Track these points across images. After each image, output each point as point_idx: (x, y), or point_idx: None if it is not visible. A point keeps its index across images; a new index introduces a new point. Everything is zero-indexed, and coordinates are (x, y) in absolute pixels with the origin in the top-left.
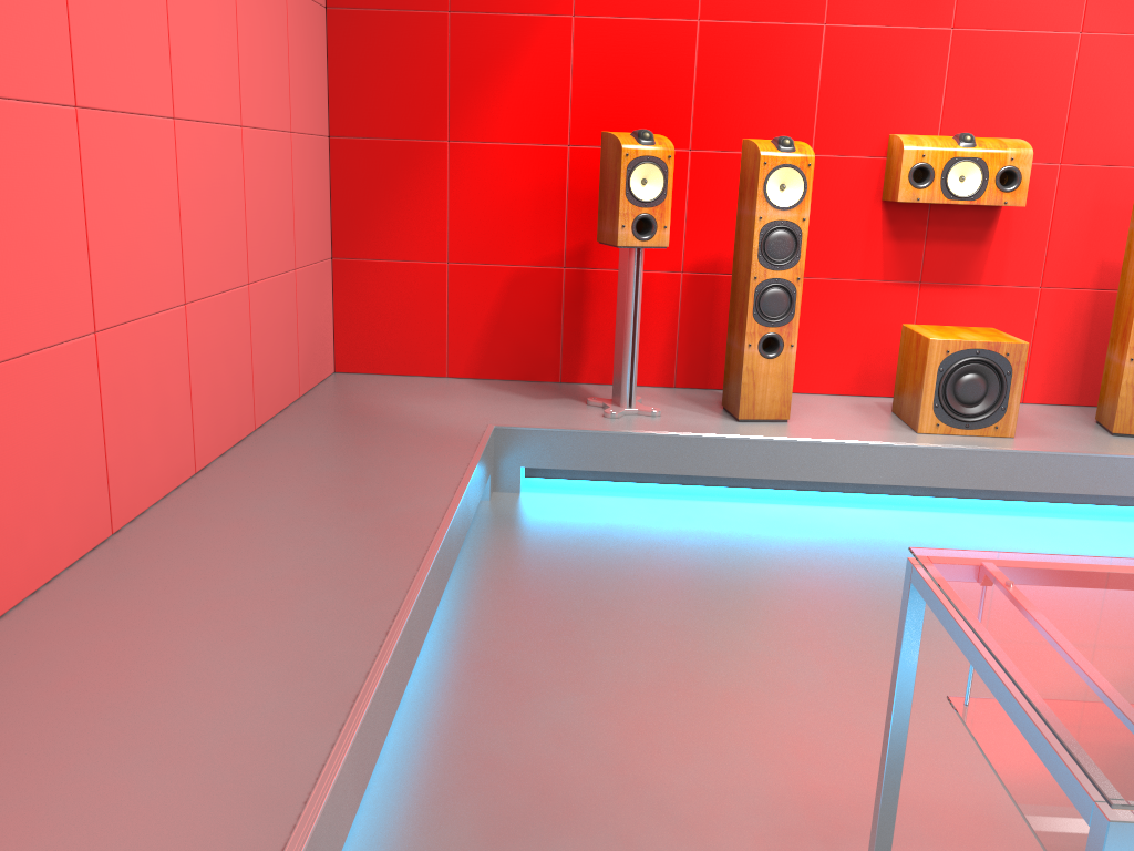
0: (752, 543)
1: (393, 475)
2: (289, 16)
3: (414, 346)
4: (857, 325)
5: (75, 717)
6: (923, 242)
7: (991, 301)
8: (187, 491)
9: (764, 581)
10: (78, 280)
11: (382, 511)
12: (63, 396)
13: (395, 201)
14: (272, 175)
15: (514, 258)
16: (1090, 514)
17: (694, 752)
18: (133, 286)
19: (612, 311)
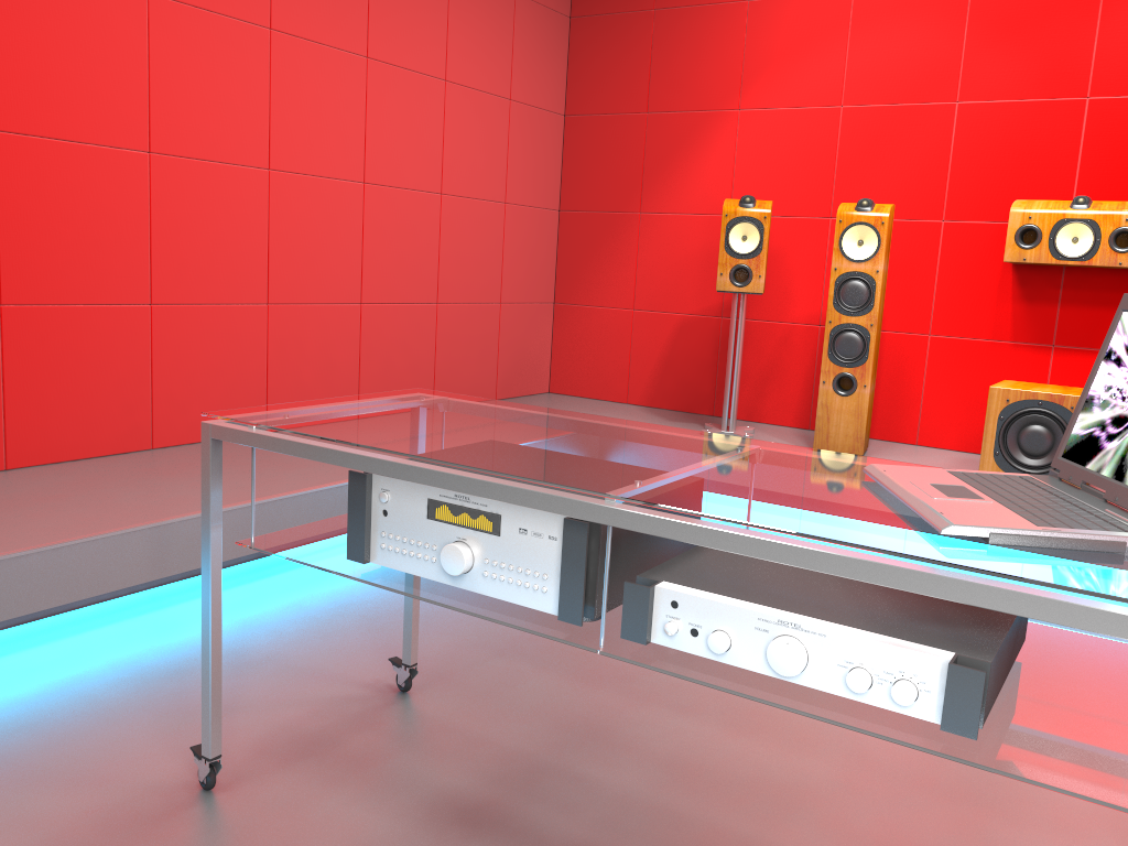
0: None
1: None
2: (512, 121)
3: (605, 376)
4: (985, 384)
5: (134, 478)
6: (1056, 305)
7: None
8: None
9: None
10: (256, 270)
11: None
12: (233, 335)
13: (600, 259)
14: (477, 231)
15: (683, 308)
16: None
17: None
18: (308, 282)
19: (758, 357)
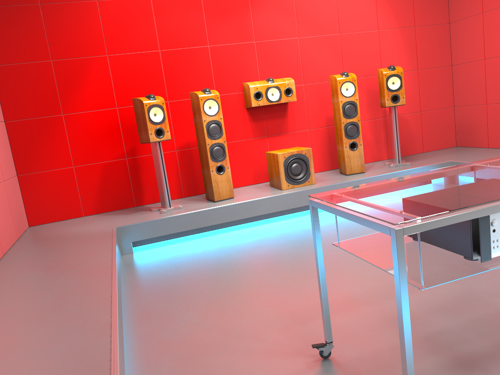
0: (235, 244)
1: (81, 254)
2: None
3: (65, 206)
4: (248, 157)
5: None
6: (264, 121)
7: (293, 138)
8: None
9: (245, 255)
10: None
11: (83, 266)
12: None
13: (43, 144)
14: None
15: (103, 158)
16: None
17: (244, 314)
18: None
19: (151, 172)
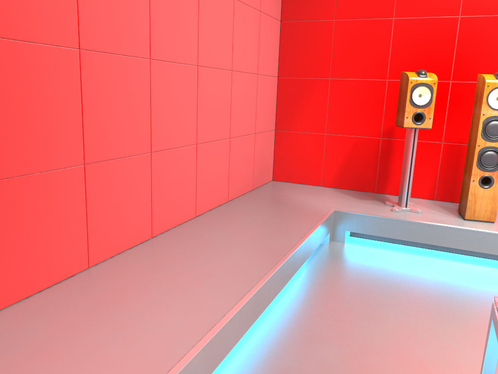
0: (461, 284)
1: (277, 227)
2: (260, 24)
3: (307, 171)
4: None
5: (99, 311)
6: None
7: None
8: (189, 223)
9: (462, 305)
10: (144, 130)
11: (265, 242)
12: (133, 177)
13: (304, 105)
14: (246, 92)
15: (356, 132)
16: None
17: None
18: (171, 134)
19: None
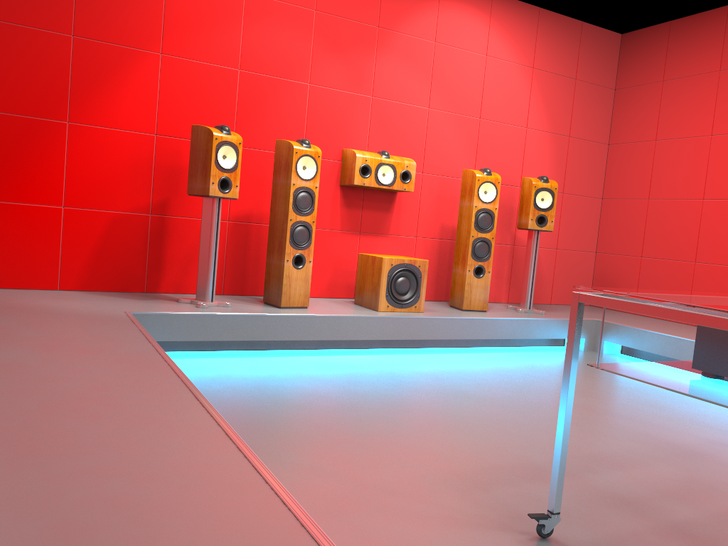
0: (316, 373)
1: (92, 336)
2: None
3: (33, 267)
4: (328, 256)
5: (25, 470)
6: (360, 209)
7: (394, 244)
8: None
9: (340, 389)
10: None
11: (111, 353)
12: None
13: (23, 160)
14: None
15: (114, 206)
16: (461, 351)
17: (382, 465)
18: None
19: (183, 245)
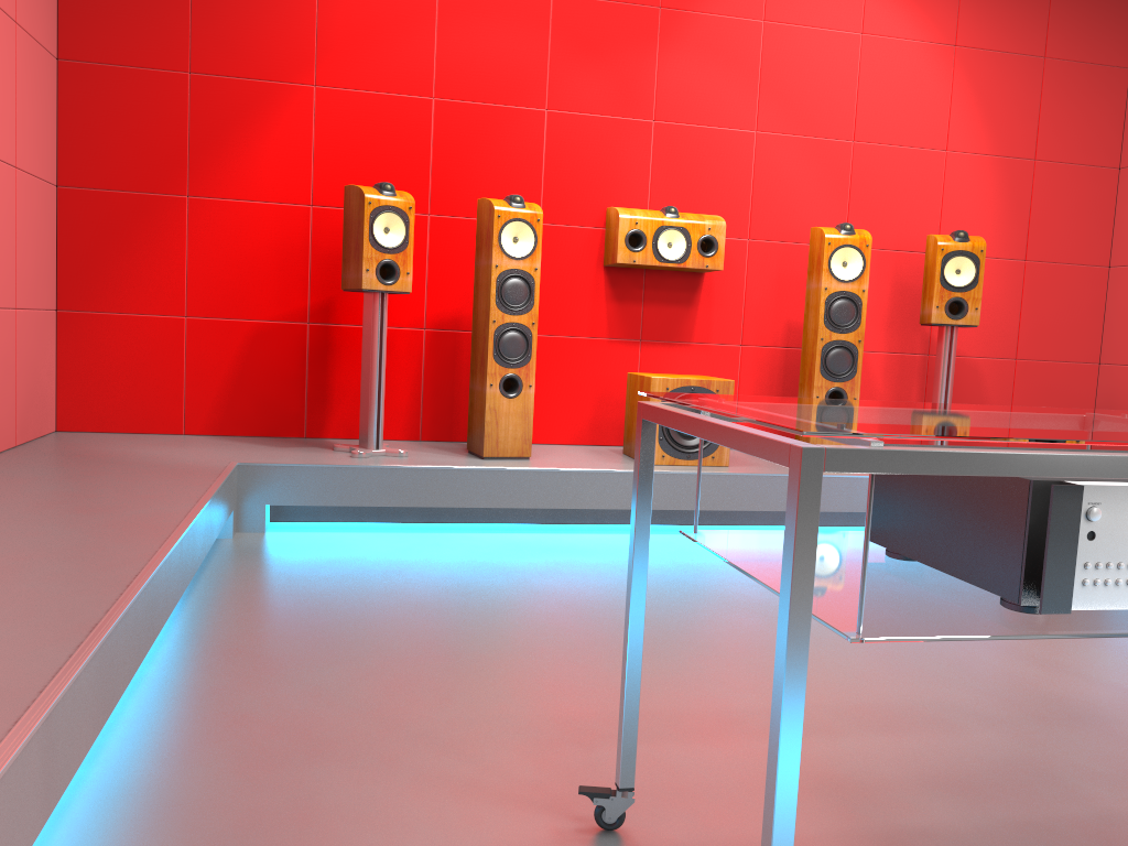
0: (501, 558)
1: (128, 492)
2: (18, 53)
3: (148, 402)
4: (588, 379)
5: None
6: (641, 304)
7: (702, 358)
8: None
9: (514, 582)
10: None
11: (117, 514)
12: None
13: (130, 253)
14: None
15: (256, 313)
16: None
17: (454, 697)
18: None
19: (358, 366)
